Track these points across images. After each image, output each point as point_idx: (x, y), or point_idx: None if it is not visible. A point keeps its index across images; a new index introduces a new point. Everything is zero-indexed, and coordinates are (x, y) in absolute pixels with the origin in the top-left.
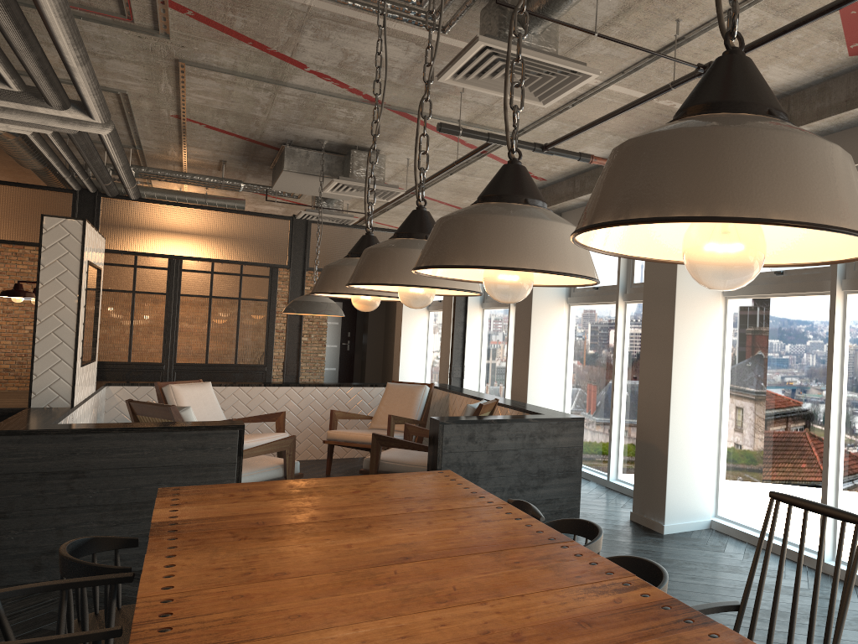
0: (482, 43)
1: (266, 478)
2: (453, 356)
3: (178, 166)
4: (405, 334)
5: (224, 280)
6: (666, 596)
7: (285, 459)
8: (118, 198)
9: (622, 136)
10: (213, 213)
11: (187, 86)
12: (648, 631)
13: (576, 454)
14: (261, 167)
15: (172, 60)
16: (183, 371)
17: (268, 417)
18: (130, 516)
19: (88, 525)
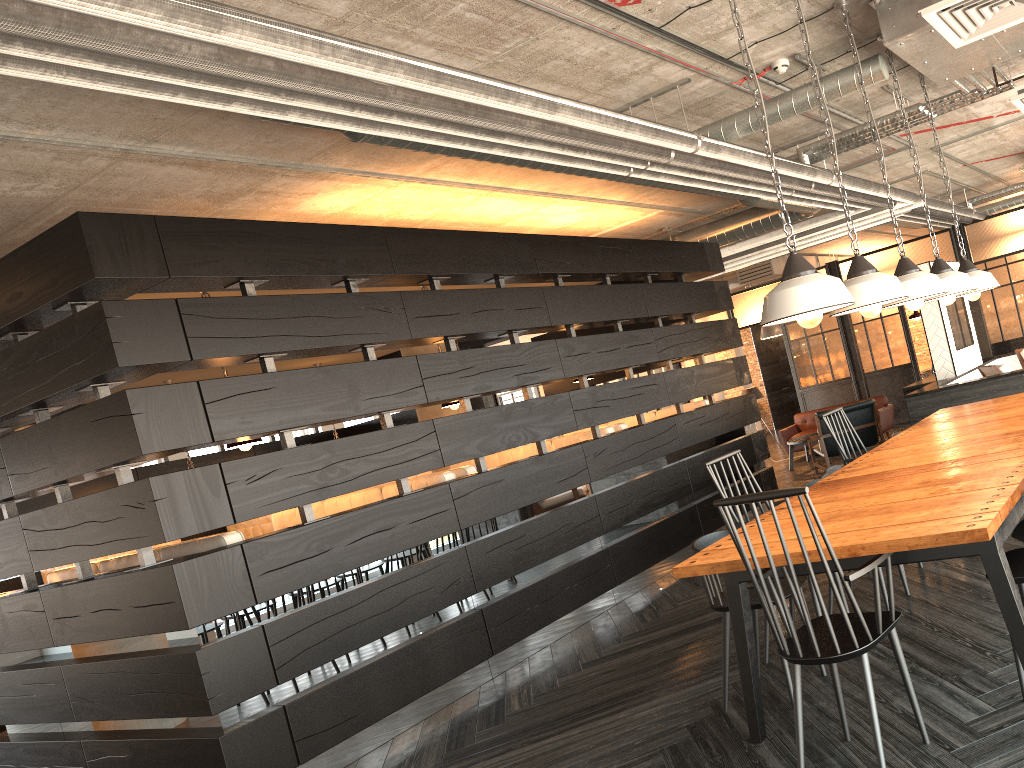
0: (1013, 101)
1: None
2: None
3: (1000, 183)
4: None
5: None
6: None
7: None
8: (973, 223)
9: None
10: None
11: (950, 153)
12: (1023, 434)
13: None
14: None
15: (929, 149)
16: None
17: None
18: None
19: None
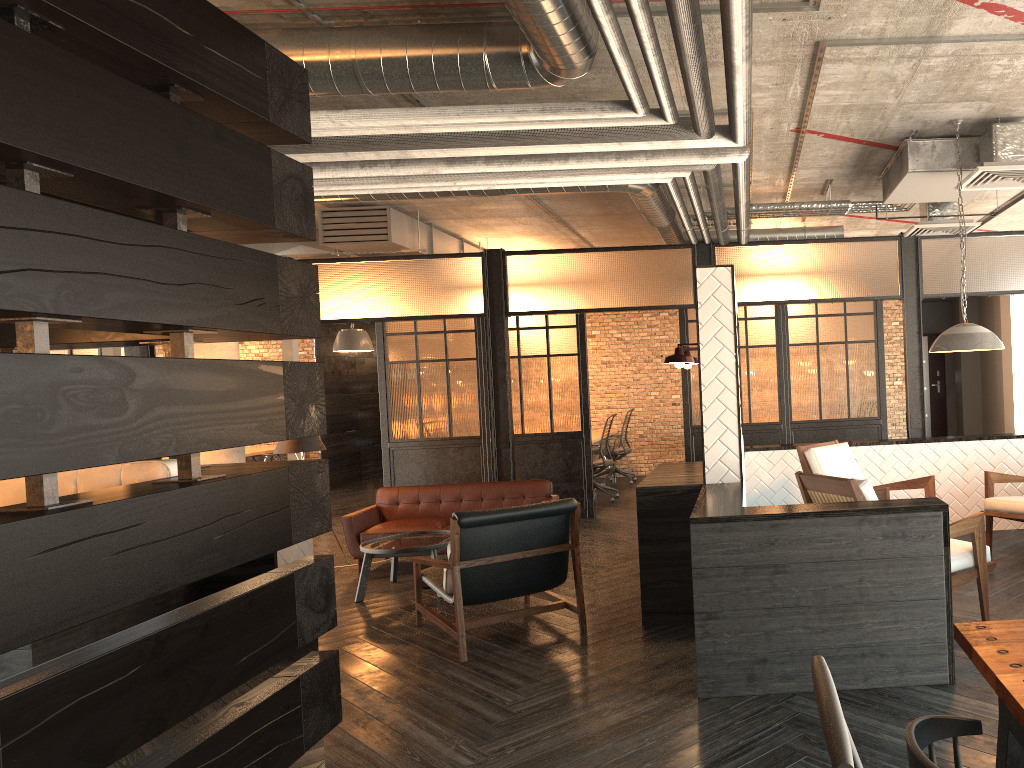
0: None
1: (955, 569)
2: None
3: (781, 198)
4: (1017, 367)
5: (828, 323)
6: None
7: (974, 544)
8: (729, 245)
9: None
10: (817, 246)
11: (817, 81)
12: None
13: None
14: (868, 179)
15: (810, 46)
16: (800, 429)
17: (914, 482)
18: (834, 621)
19: (794, 630)
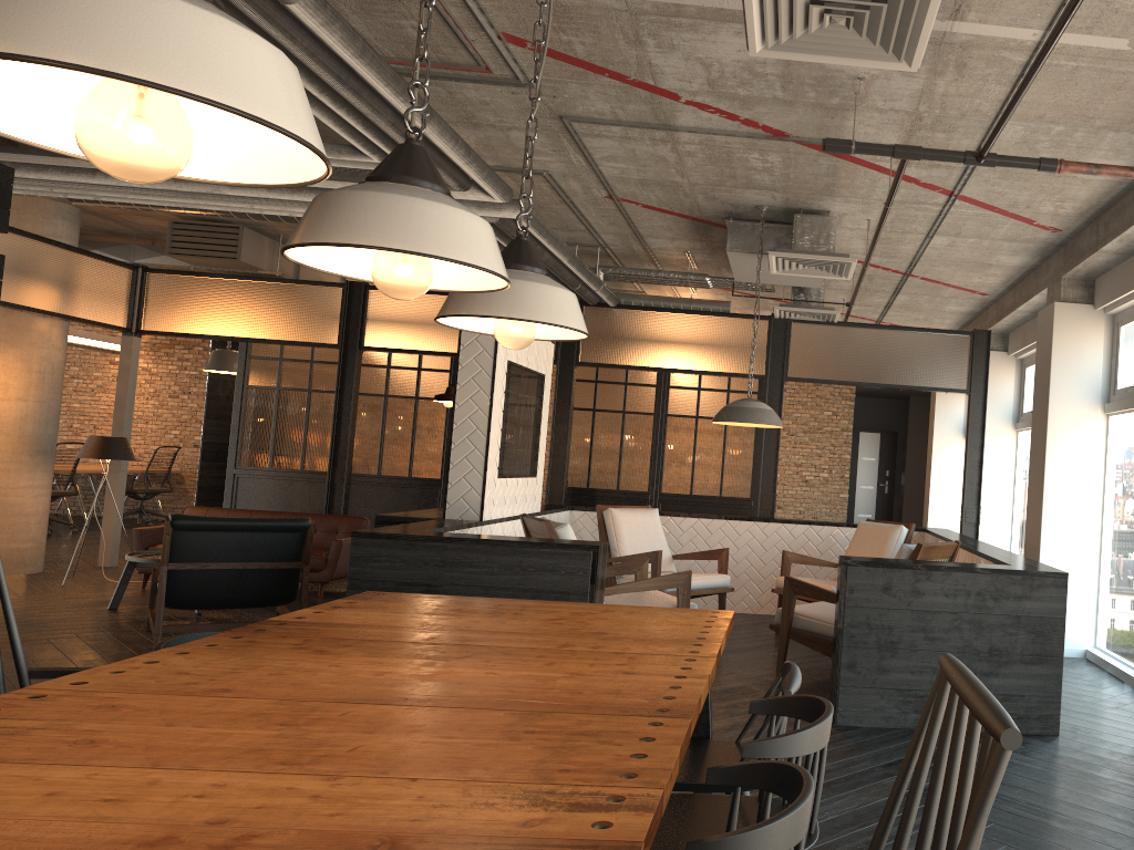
0: None
1: None
2: (965, 493)
3: (653, 265)
4: (936, 470)
5: (710, 397)
6: (633, 836)
7: (677, 600)
8: (598, 306)
9: (1130, 130)
10: (688, 317)
11: (592, 153)
12: None
13: (1053, 630)
14: (727, 256)
15: (558, 119)
16: (668, 502)
17: (710, 554)
18: None
19: None
